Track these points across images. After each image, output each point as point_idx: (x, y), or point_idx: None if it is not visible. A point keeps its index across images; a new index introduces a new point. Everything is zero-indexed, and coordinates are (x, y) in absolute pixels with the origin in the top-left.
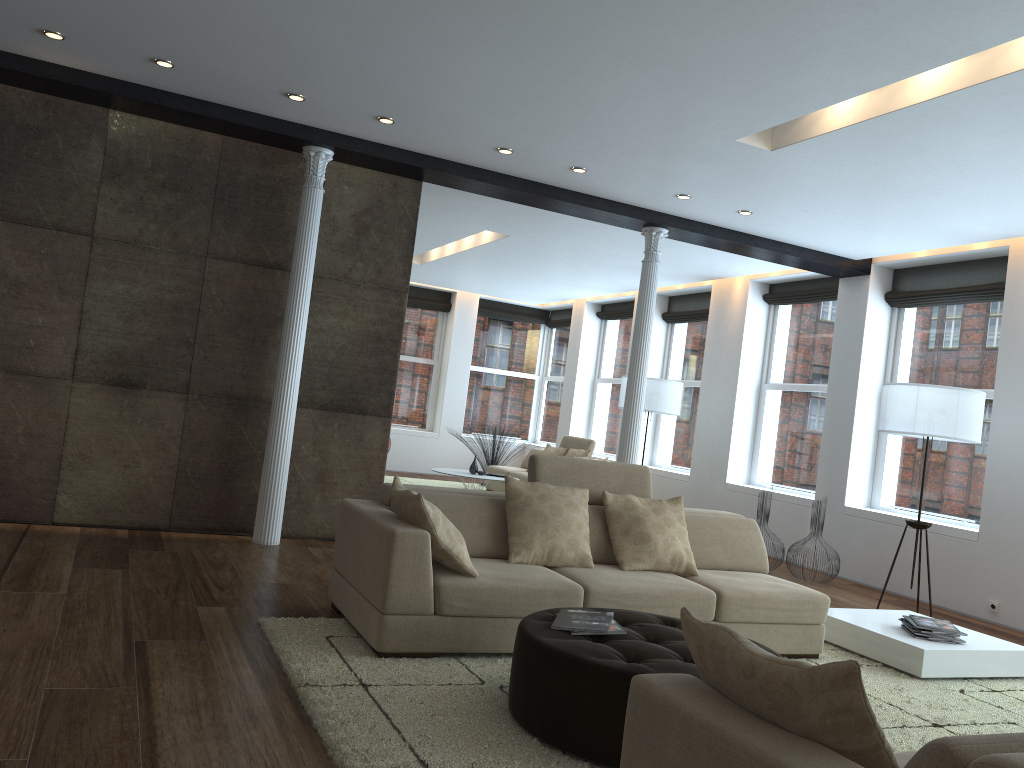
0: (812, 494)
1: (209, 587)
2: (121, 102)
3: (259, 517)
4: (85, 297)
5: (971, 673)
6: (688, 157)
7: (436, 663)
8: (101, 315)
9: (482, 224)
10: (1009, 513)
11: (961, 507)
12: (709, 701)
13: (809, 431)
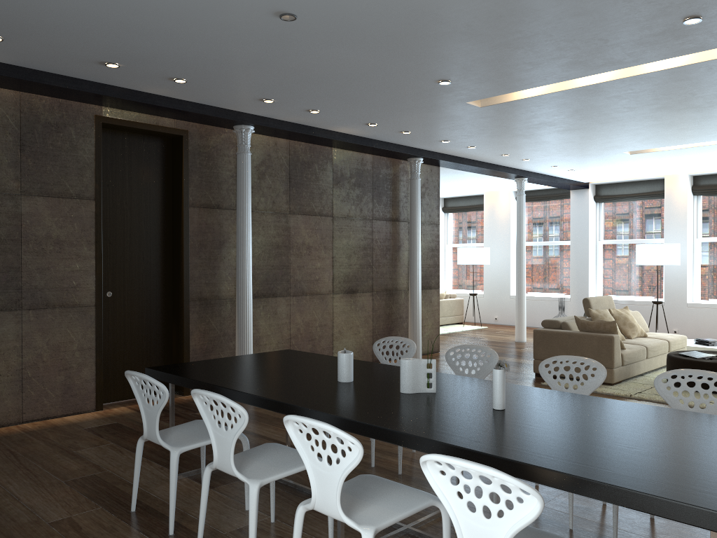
0: (560, 295)
1: None
2: (351, 146)
3: None
4: (333, 249)
5: None
6: (589, 156)
7: (627, 383)
8: (339, 257)
9: None
10: (678, 292)
11: (645, 292)
12: None
13: (553, 264)
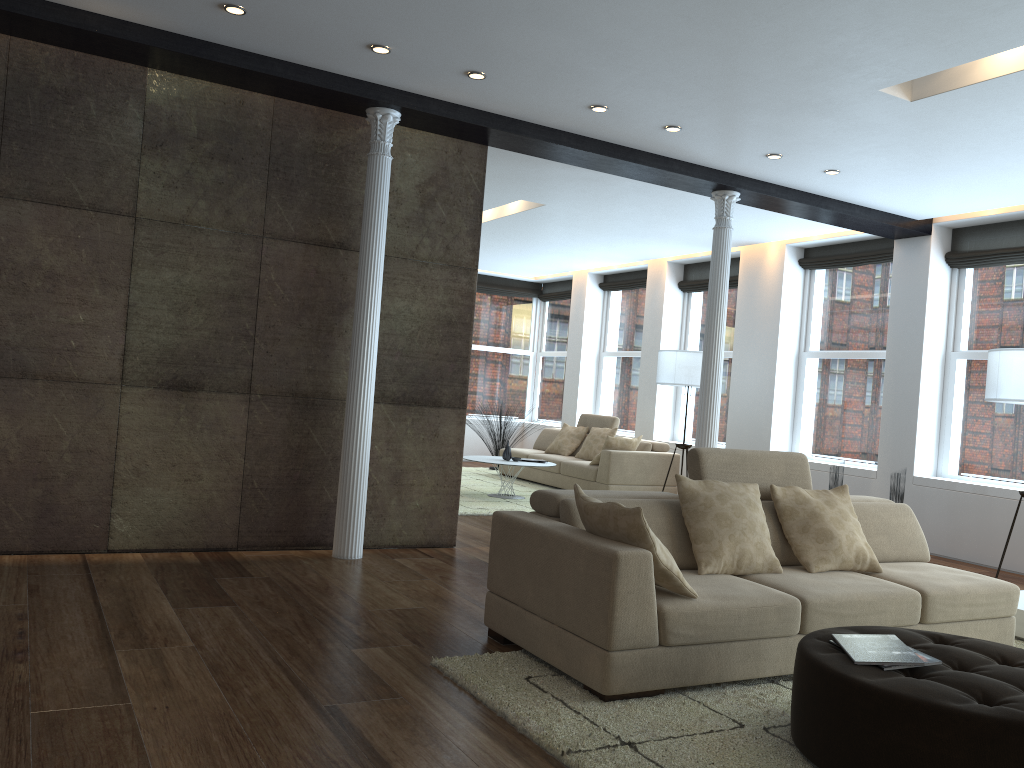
0: (867, 464)
1: (340, 621)
2: (166, 59)
3: (340, 529)
4: (131, 288)
5: None
6: (809, 111)
7: (668, 703)
8: (150, 308)
9: (521, 193)
10: None
11: None
12: None
13: (859, 399)
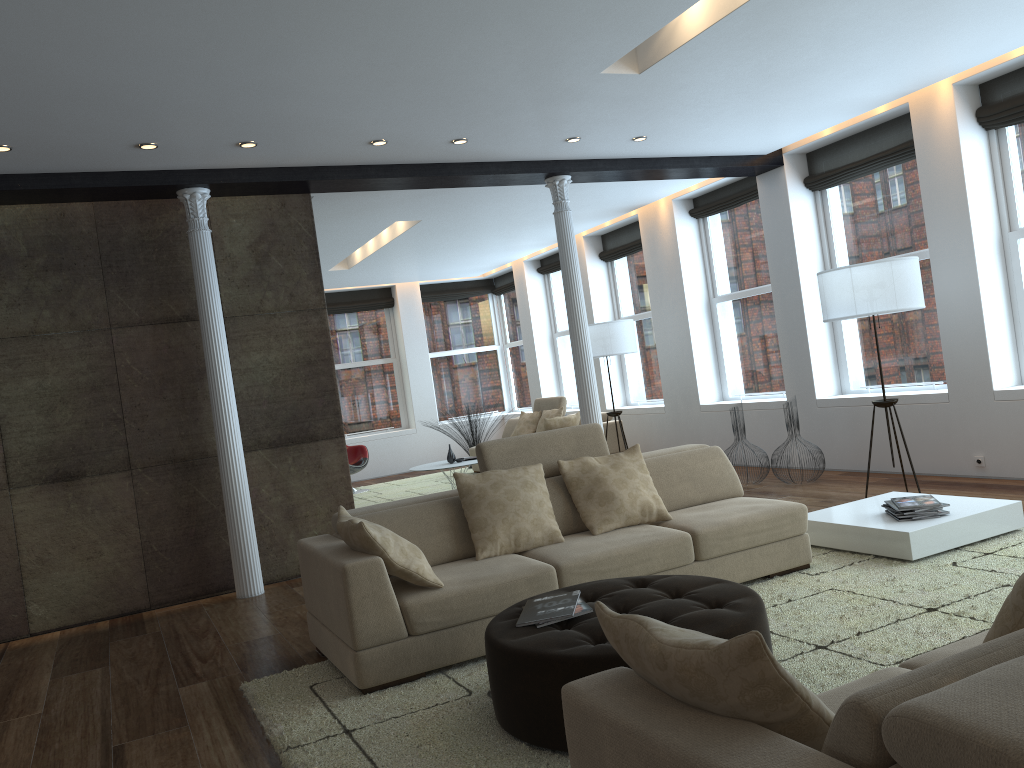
0: (784, 395)
1: (191, 662)
2: None
3: (236, 572)
4: None
5: (962, 541)
6: (561, 101)
7: (423, 684)
8: (20, 416)
9: (390, 216)
10: (972, 367)
11: (927, 371)
12: (636, 698)
13: (766, 334)
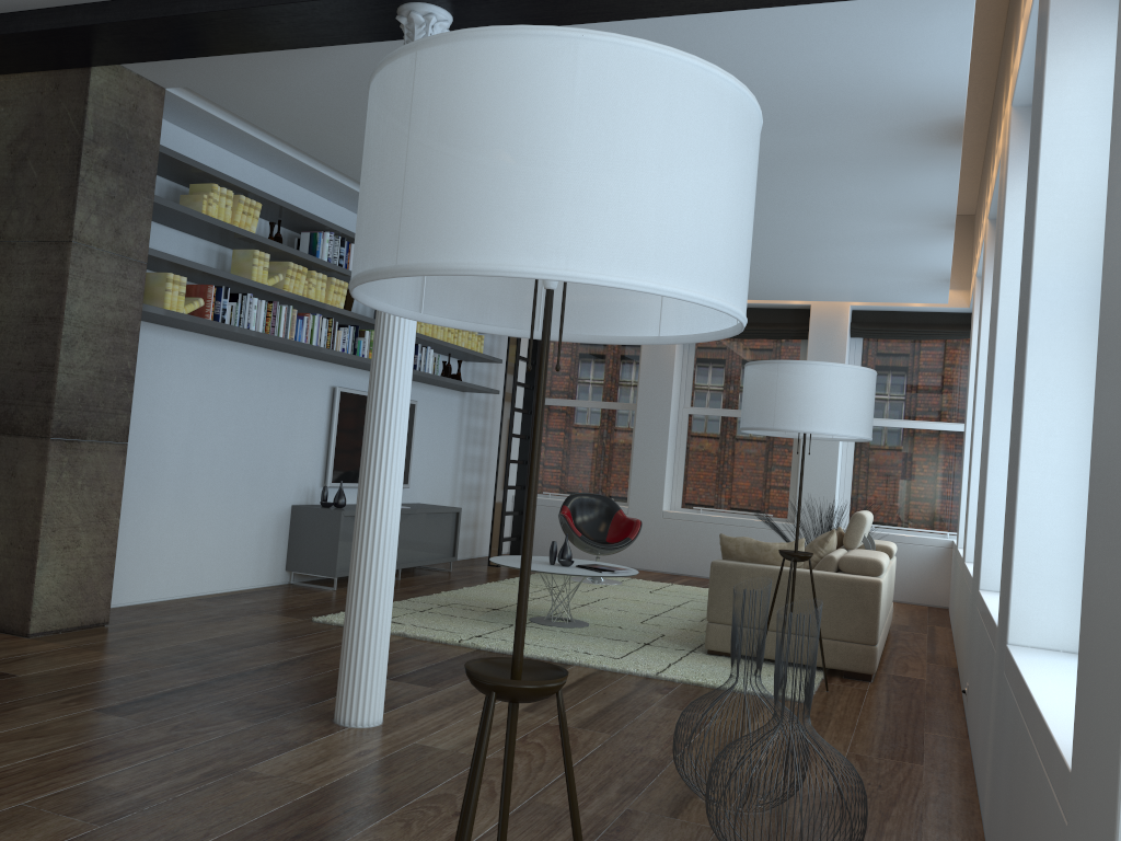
0: None
1: None
2: None
3: None
4: None
5: None
6: None
7: None
8: None
9: None
10: (1104, 682)
11: None
12: None
13: None
